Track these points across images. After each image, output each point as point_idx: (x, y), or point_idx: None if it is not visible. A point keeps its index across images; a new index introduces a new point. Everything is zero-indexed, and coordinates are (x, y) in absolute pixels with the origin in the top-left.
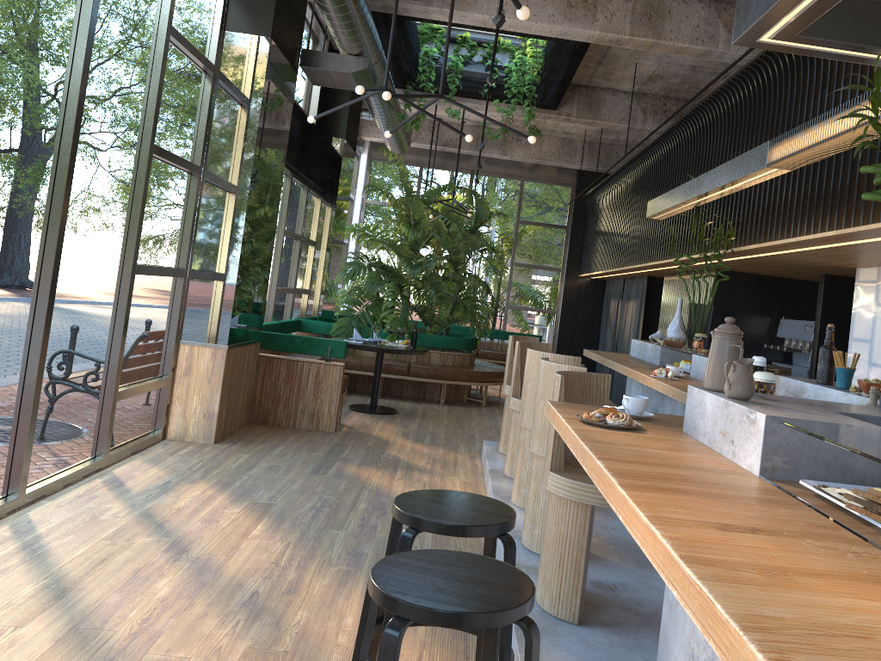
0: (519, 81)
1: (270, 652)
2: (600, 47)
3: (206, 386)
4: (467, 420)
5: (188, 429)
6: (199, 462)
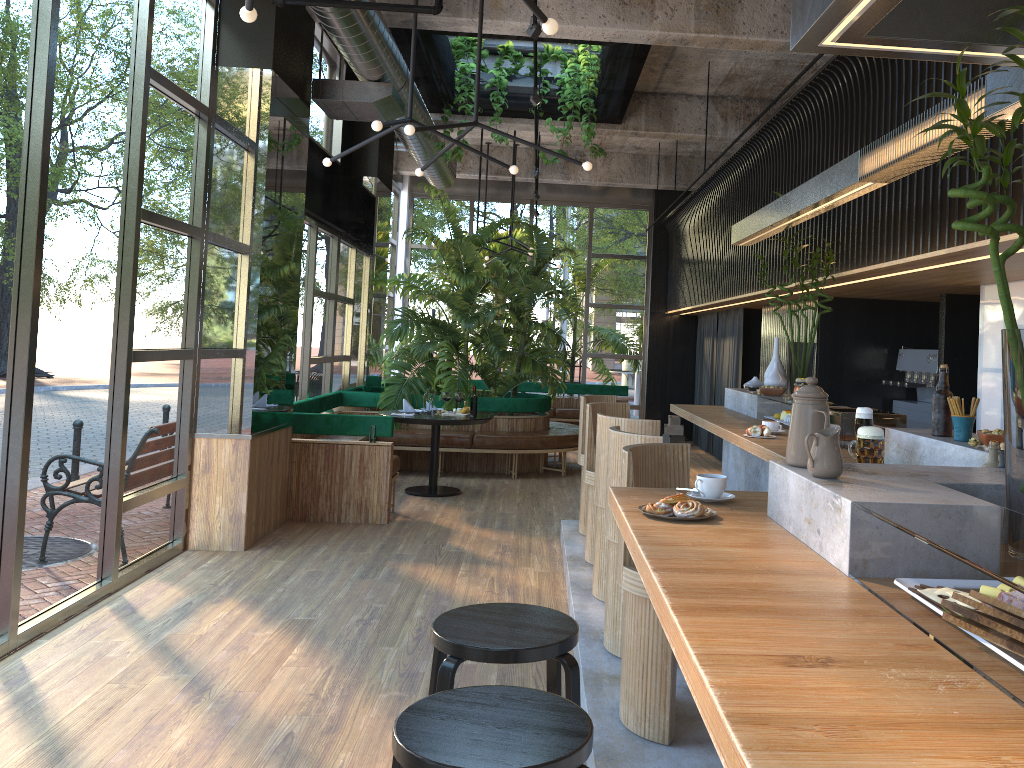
0: (574, 94)
1: None
2: (664, 47)
3: (230, 484)
4: (544, 495)
5: (213, 536)
6: (226, 575)
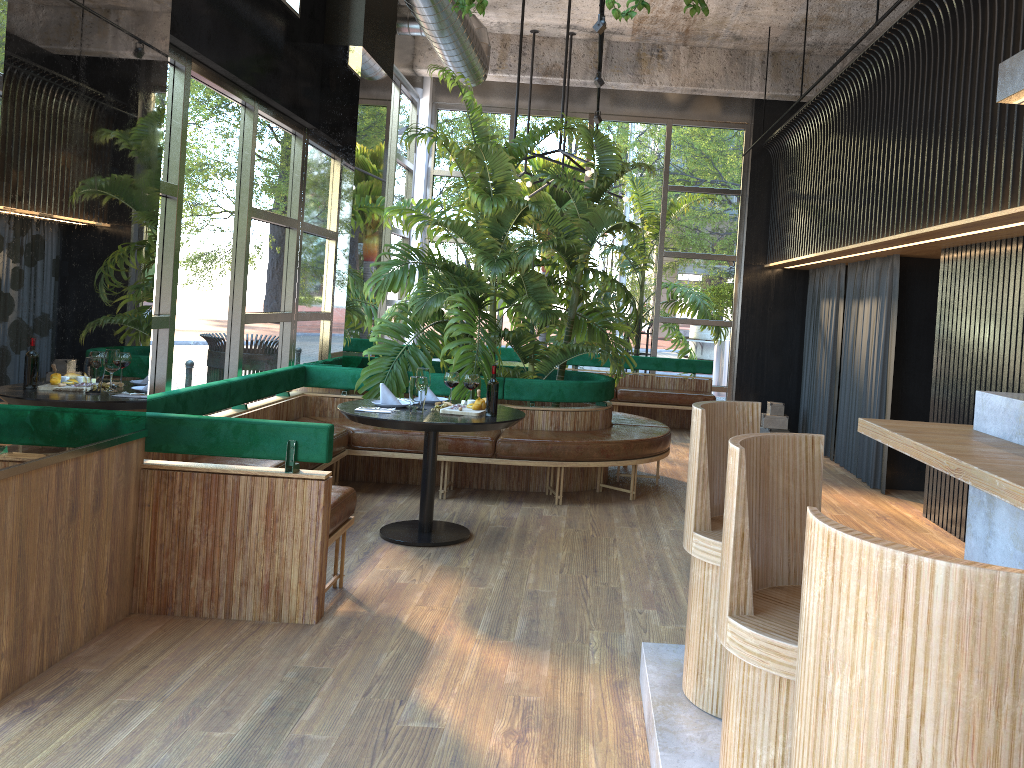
0: None
1: None
2: None
3: None
4: (604, 544)
5: None
6: None
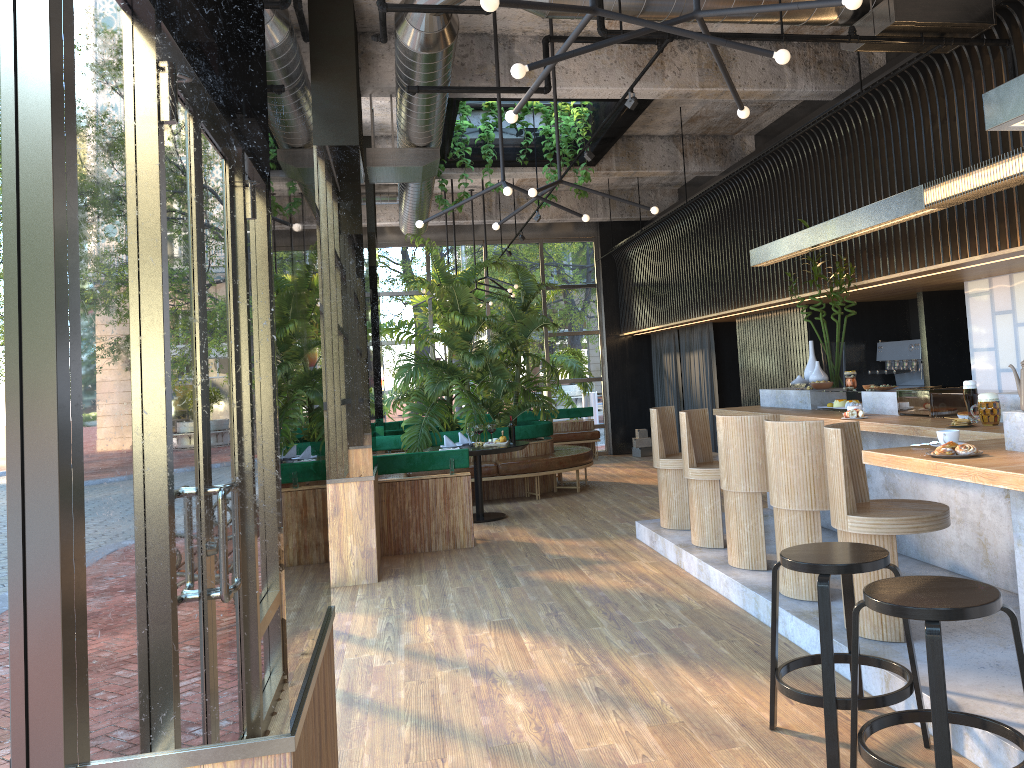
0: (562, 143)
1: (670, 725)
2: None
3: (359, 523)
4: (580, 508)
5: (348, 573)
6: (389, 601)
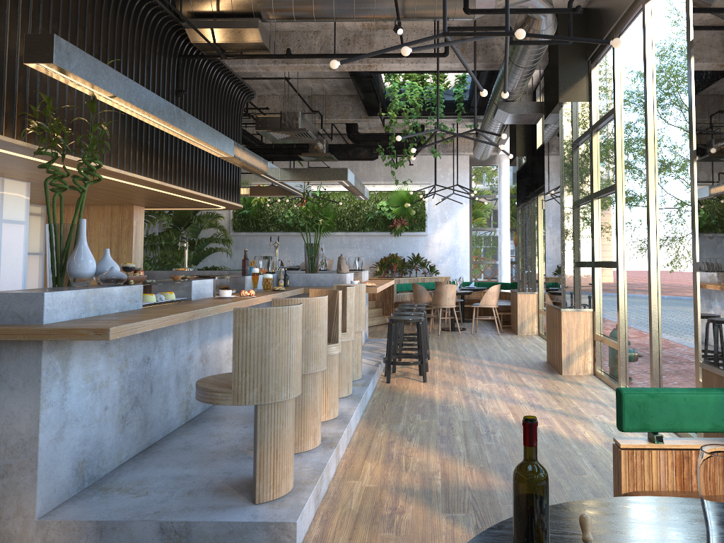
0: None
1: (458, 385)
2: None
3: None
4: None
5: None
6: None
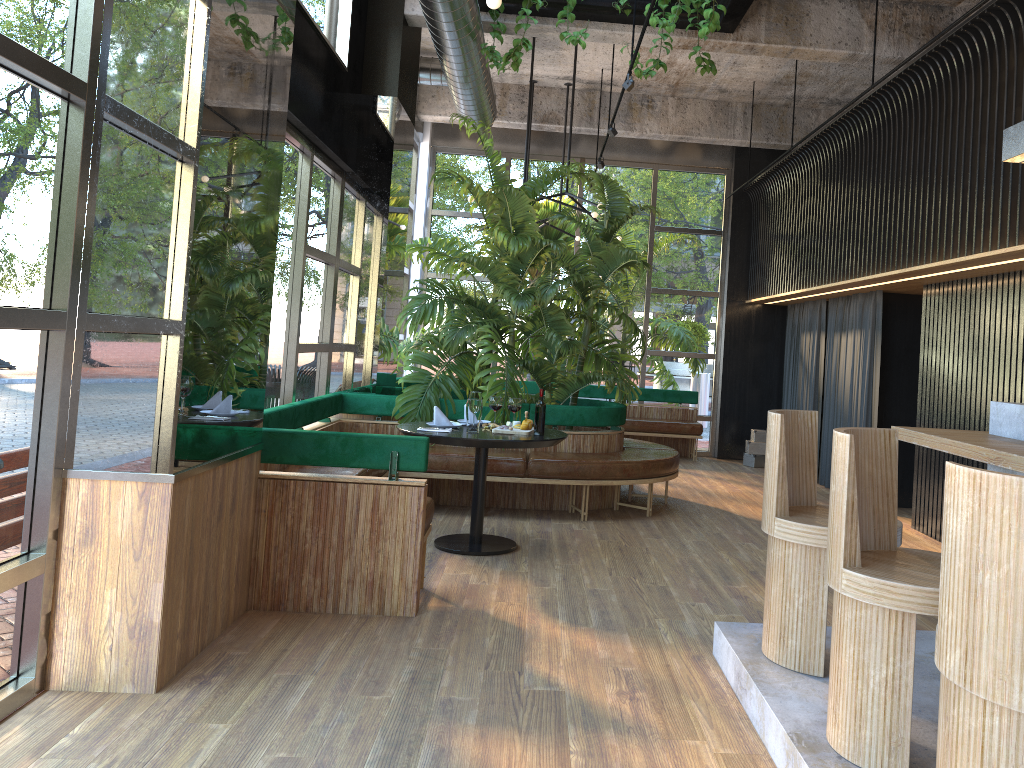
0: None
1: None
2: None
3: (132, 568)
4: (639, 552)
5: (97, 666)
6: None
